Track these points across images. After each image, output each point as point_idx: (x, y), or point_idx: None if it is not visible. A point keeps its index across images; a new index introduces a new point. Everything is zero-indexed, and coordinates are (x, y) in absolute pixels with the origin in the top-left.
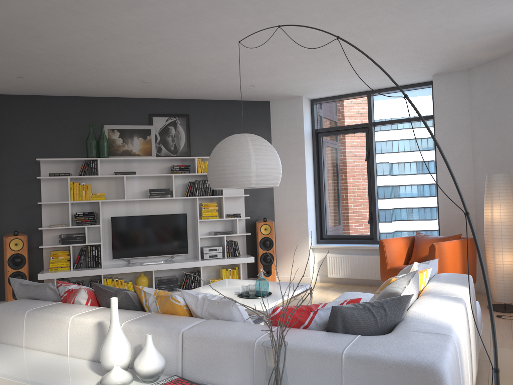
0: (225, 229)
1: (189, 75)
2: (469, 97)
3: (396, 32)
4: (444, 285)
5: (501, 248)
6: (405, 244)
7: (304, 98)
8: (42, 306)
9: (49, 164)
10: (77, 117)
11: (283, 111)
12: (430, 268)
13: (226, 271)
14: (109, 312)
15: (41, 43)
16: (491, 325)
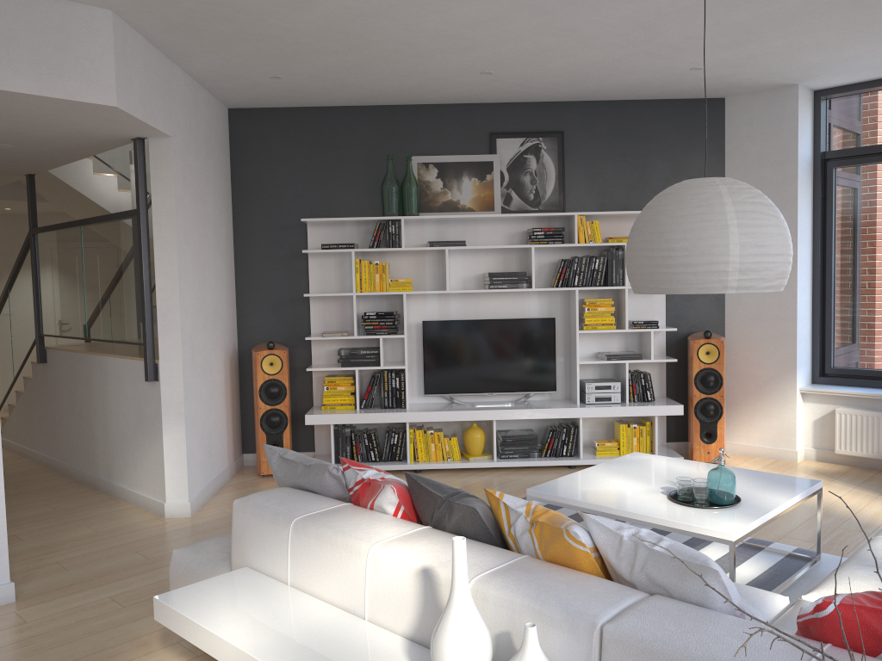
0: (625, 349)
1: (571, 56)
2: None
3: None
4: None
5: None
6: None
7: (801, 89)
8: (318, 509)
9: (321, 227)
10: (366, 143)
11: (754, 116)
12: None
13: (627, 429)
14: (441, 545)
15: (310, 12)
16: None
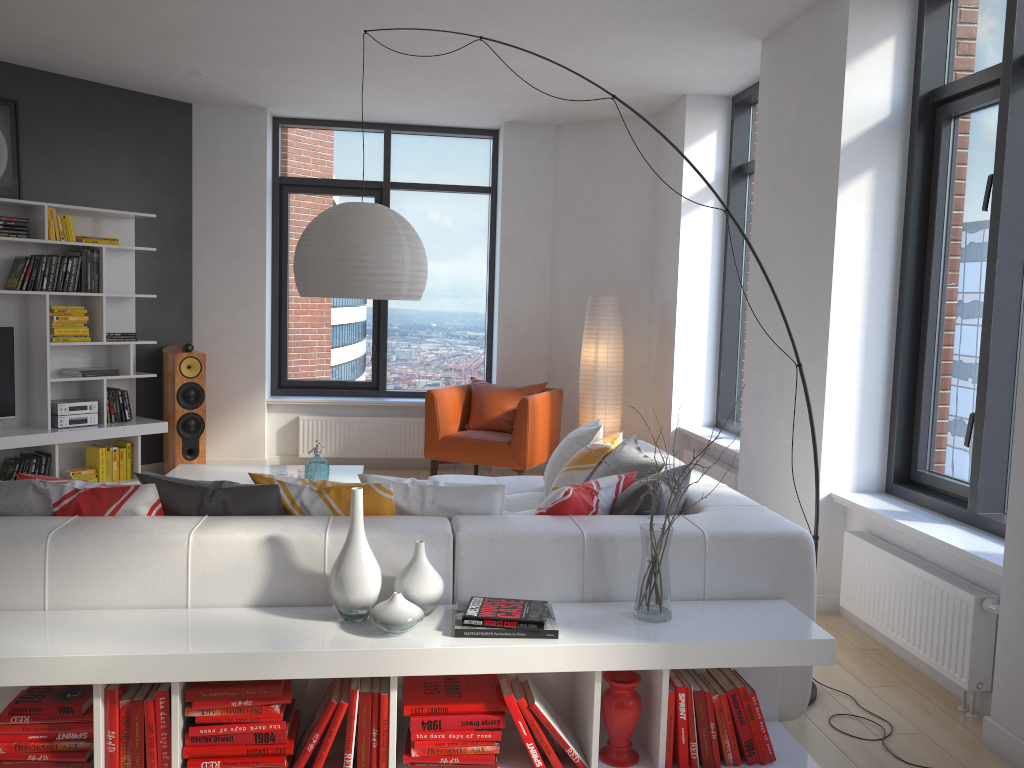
0: (93, 365)
1: (87, 27)
2: (554, 170)
3: (525, 58)
4: (649, 455)
5: (605, 404)
6: (460, 398)
7: (268, 113)
8: (58, 524)
9: None
10: None
11: (224, 130)
12: (621, 433)
13: (107, 453)
14: (257, 521)
15: None
16: (816, 489)
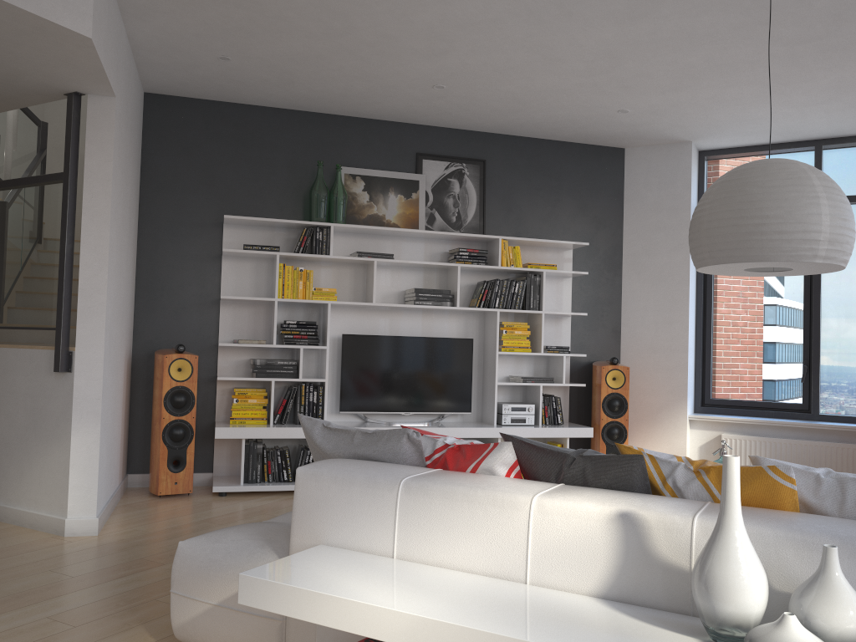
0: (534, 374)
1: (528, 79)
2: None
3: None
4: None
5: None
6: None
7: (693, 146)
8: (417, 473)
9: (238, 228)
10: (292, 148)
11: (651, 167)
12: None
13: None
14: (613, 494)
15: None
16: None
